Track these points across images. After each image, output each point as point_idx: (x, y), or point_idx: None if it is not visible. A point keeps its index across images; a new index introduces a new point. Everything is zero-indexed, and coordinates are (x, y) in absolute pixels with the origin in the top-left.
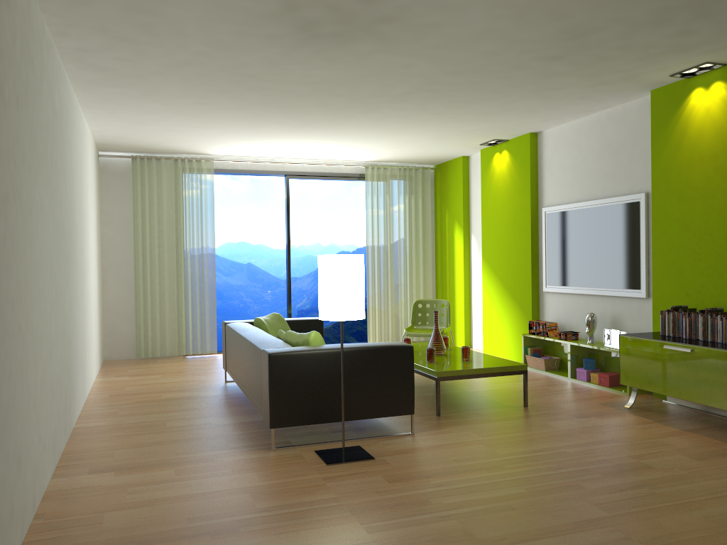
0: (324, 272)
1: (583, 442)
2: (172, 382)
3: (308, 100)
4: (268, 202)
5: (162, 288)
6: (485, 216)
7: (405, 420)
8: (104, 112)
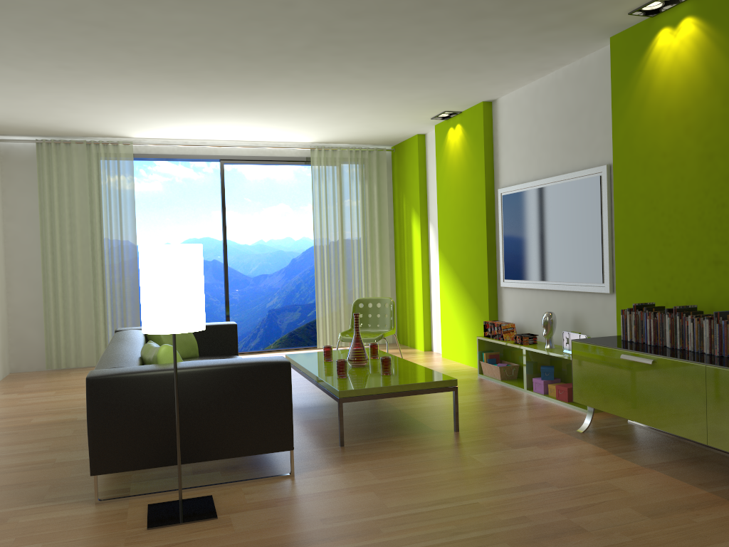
0: (143, 268)
1: (507, 487)
2: (60, 400)
3: (194, 60)
4: (234, 194)
5: (76, 290)
6: (441, 201)
7: (296, 453)
8: None
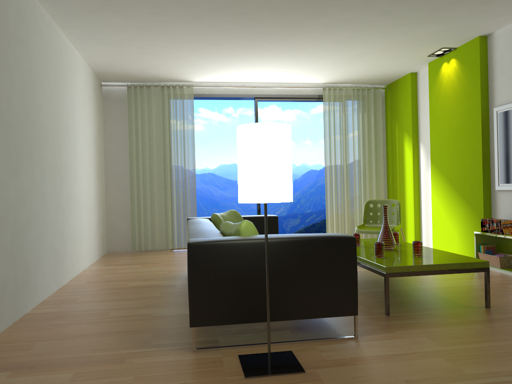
0: (242, 145)
1: None
2: (146, 271)
3: (254, 1)
4: None
5: (152, 193)
6: (434, 124)
7: (349, 319)
8: (80, 32)
